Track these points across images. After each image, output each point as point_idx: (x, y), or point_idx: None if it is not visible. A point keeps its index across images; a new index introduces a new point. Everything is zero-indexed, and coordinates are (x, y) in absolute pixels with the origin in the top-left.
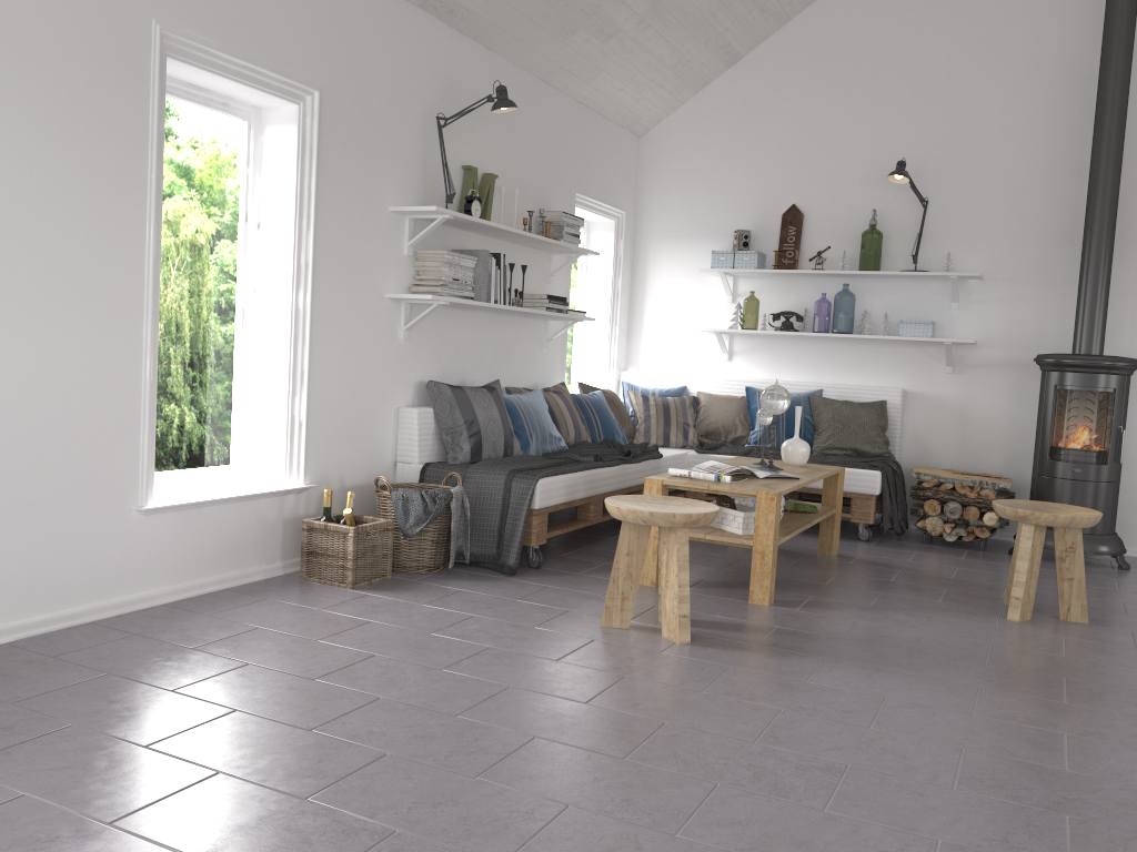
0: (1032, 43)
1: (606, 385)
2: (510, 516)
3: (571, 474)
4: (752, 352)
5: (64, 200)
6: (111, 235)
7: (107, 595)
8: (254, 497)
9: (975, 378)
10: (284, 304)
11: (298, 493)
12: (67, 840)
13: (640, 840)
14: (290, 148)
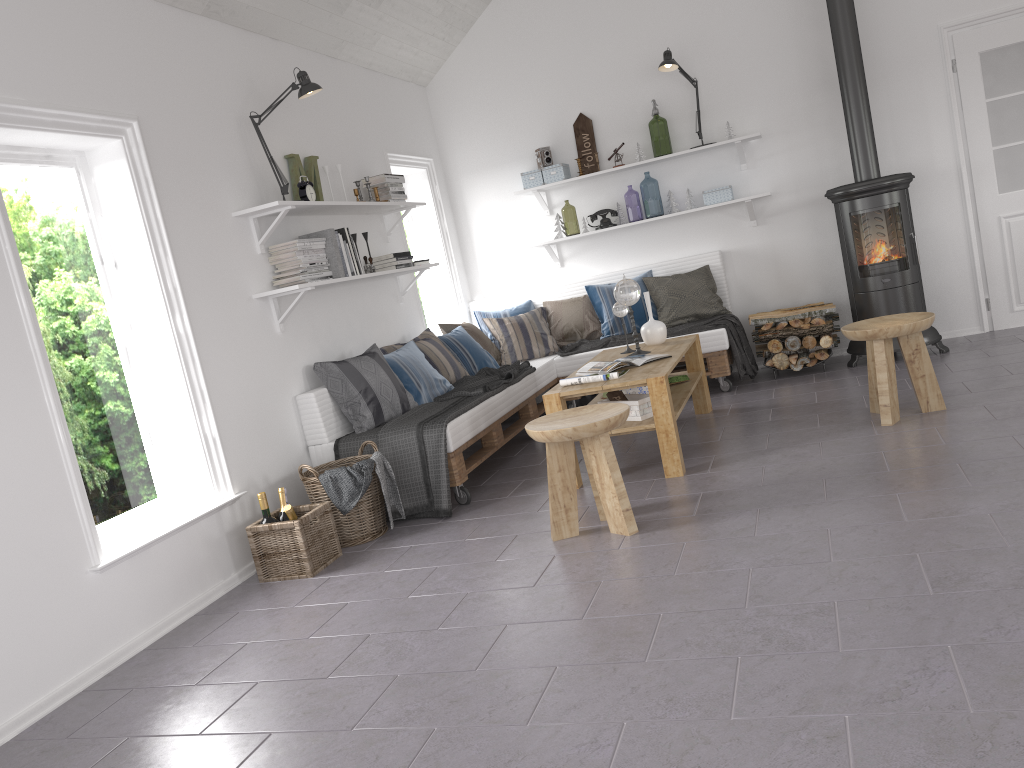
0: None
1: (460, 319)
2: (431, 465)
3: (470, 410)
4: (580, 254)
5: None
6: None
7: (90, 659)
8: (195, 521)
9: (777, 225)
10: (165, 332)
11: (231, 504)
12: None
13: (704, 734)
14: (125, 182)
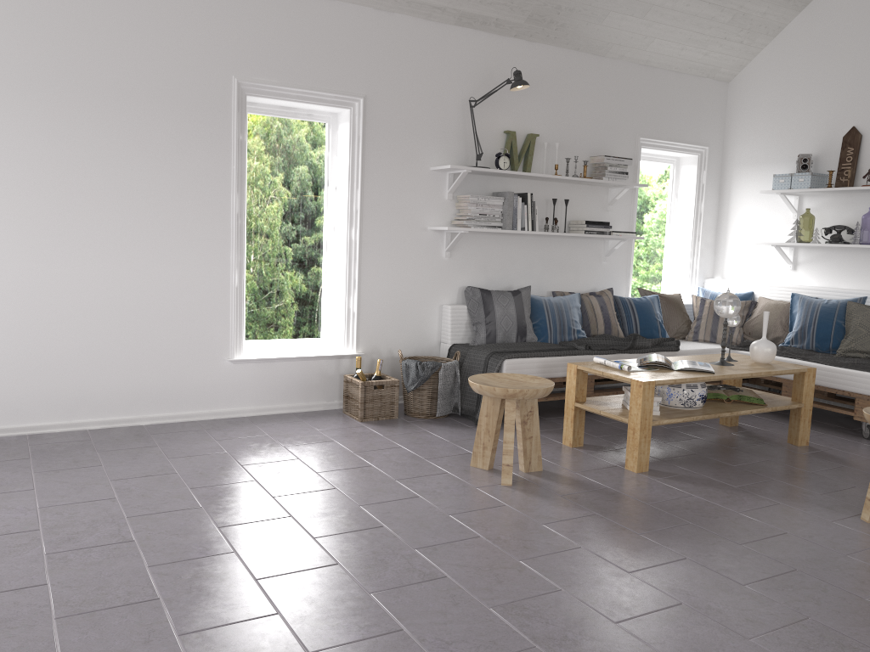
0: None
1: (688, 290)
2: None
3: (547, 357)
4: (813, 262)
5: (176, 186)
6: (207, 203)
7: (209, 407)
8: (314, 358)
9: None
10: (344, 237)
11: (351, 358)
12: (14, 510)
13: (232, 576)
14: (346, 137)
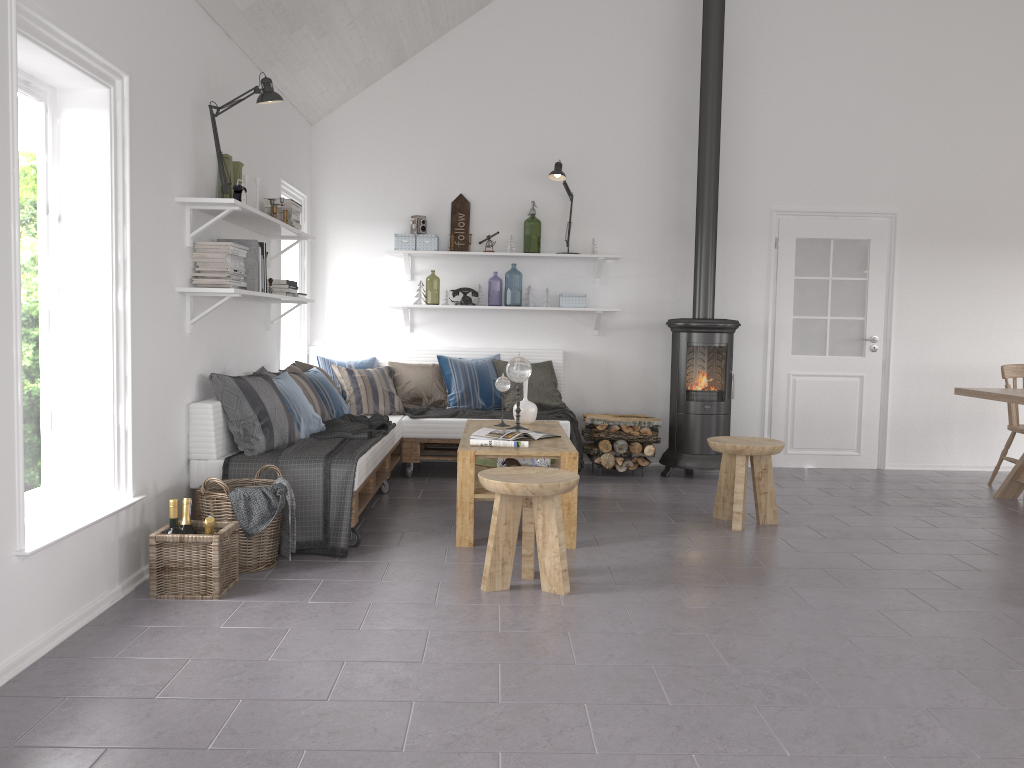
0: (642, 74)
1: (299, 360)
2: (333, 501)
3: (366, 453)
4: (431, 323)
5: None
6: None
7: None
8: (102, 519)
9: (615, 339)
10: (102, 305)
11: (128, 507)
12: None
13: (775, 767)
14: (100, 135)
